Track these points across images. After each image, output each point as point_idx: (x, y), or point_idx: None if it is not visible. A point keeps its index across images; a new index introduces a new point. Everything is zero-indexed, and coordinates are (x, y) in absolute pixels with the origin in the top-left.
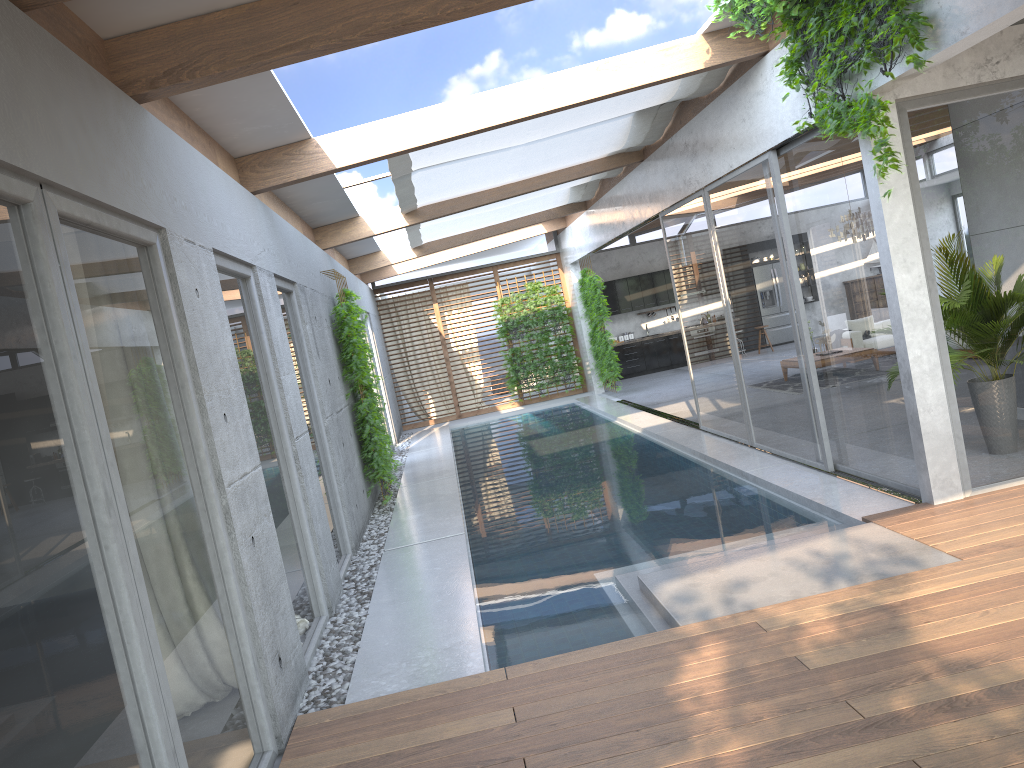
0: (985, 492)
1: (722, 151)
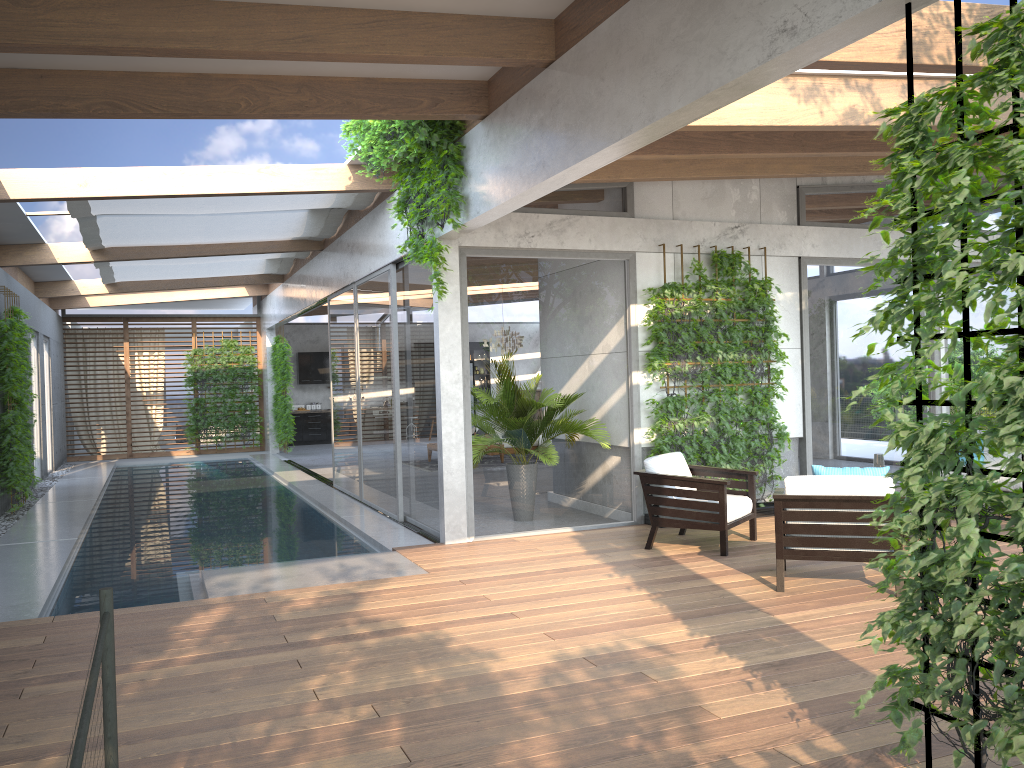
0: (484, 539)
1: (367, 256)
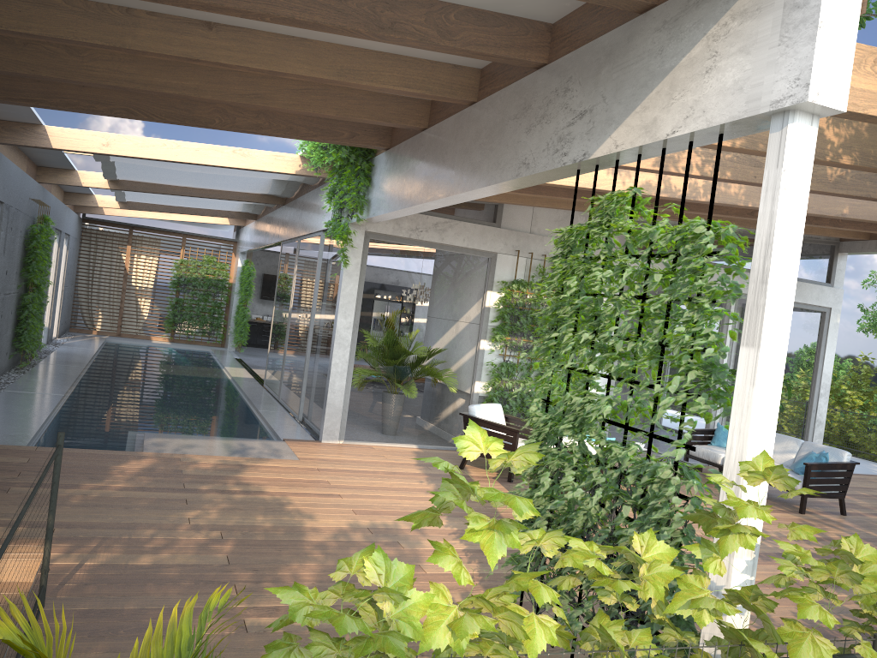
0: (350, 443)
1: (309, 220)
